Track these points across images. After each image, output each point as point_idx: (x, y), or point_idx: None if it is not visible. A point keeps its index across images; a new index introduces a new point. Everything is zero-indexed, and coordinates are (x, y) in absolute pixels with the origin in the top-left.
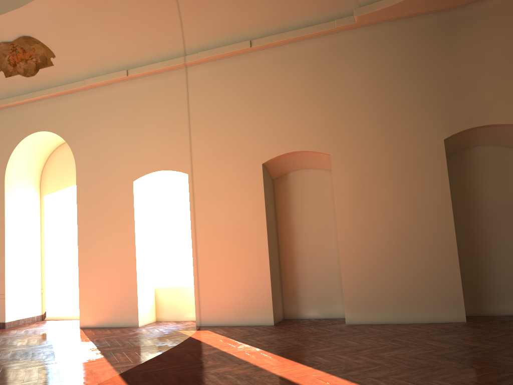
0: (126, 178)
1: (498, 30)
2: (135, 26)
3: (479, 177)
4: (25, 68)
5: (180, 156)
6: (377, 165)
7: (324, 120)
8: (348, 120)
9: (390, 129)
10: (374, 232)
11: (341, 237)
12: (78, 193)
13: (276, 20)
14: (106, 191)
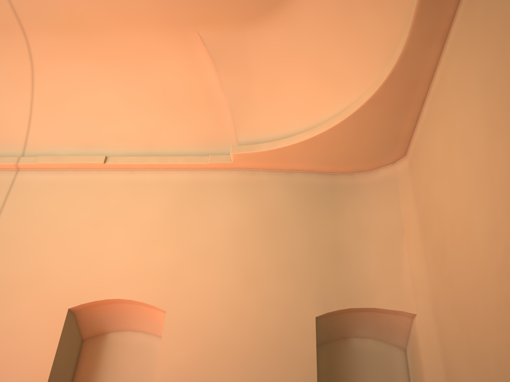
0: None
1: (383, 203)
2: None
3: (356, 380)
4: None
5: None
6: (225, 337)
7: (170, 264)
8: (200, 269)
9: (250, 290)
10: None
11: None
12: None
13: (144, 143)
14: None
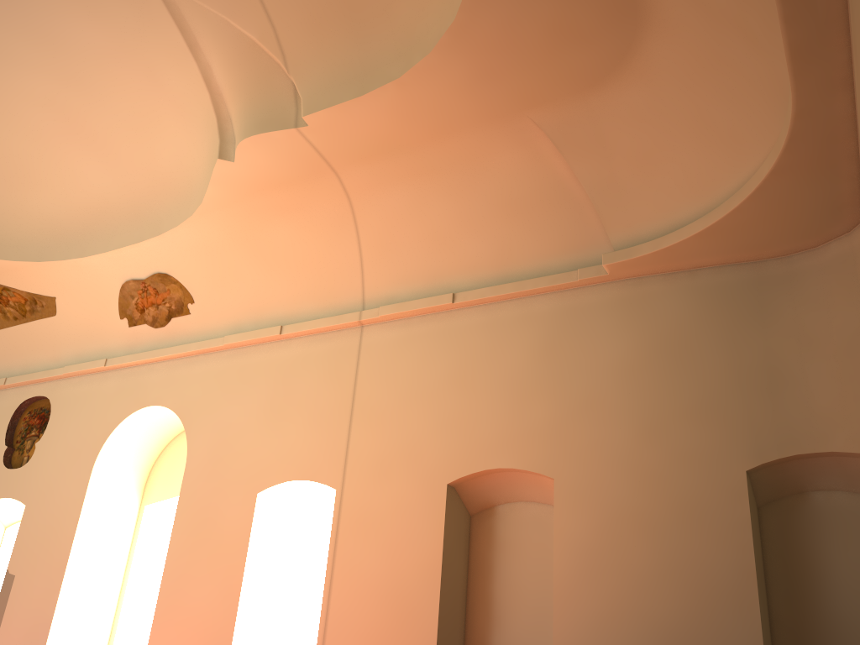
0: (250, 486)
1: (837, 296)
2: (300, 266)
3: (822, 548)
4: (154, 316)
5: (330, 460)
6: (629, 505)
7: (550, 420)
8: (588, 423)
9: (654, 444)
10: (617, 627)
11: (559, 629)
12: (180, 503)
13: (494, 266)
14: (218, 504)
